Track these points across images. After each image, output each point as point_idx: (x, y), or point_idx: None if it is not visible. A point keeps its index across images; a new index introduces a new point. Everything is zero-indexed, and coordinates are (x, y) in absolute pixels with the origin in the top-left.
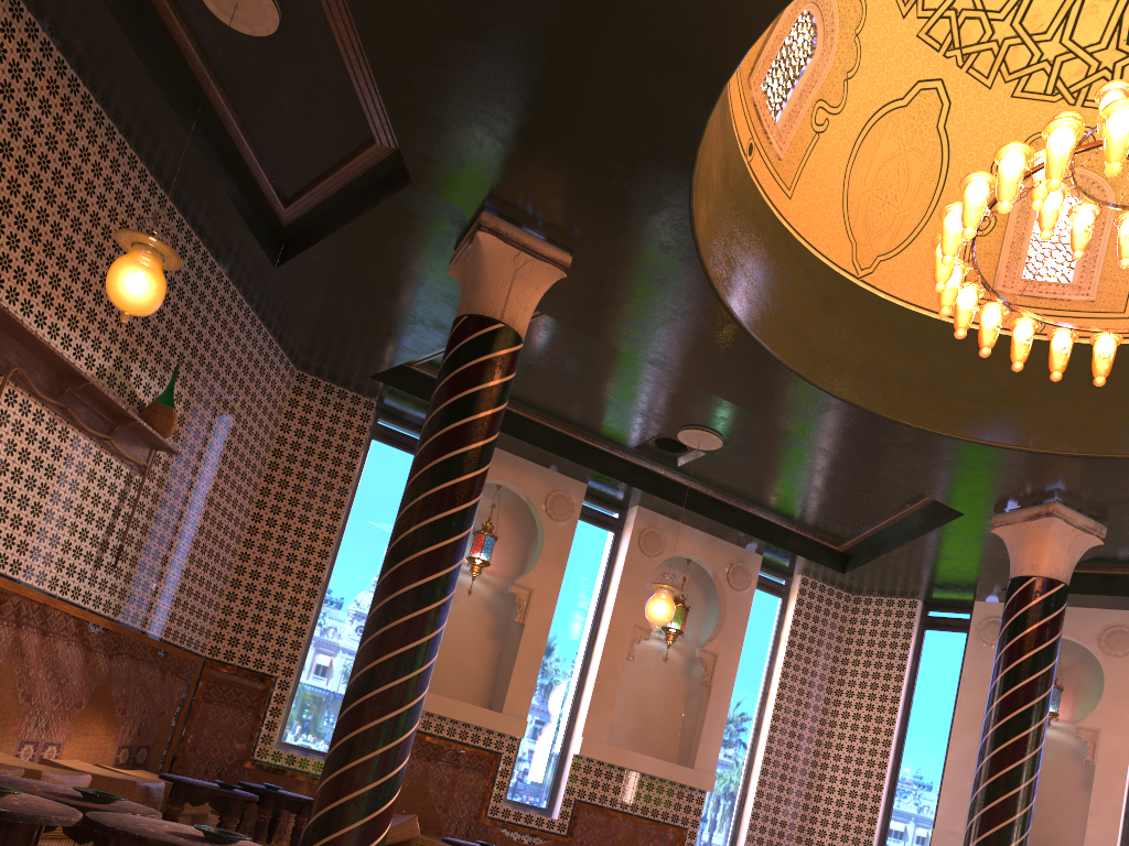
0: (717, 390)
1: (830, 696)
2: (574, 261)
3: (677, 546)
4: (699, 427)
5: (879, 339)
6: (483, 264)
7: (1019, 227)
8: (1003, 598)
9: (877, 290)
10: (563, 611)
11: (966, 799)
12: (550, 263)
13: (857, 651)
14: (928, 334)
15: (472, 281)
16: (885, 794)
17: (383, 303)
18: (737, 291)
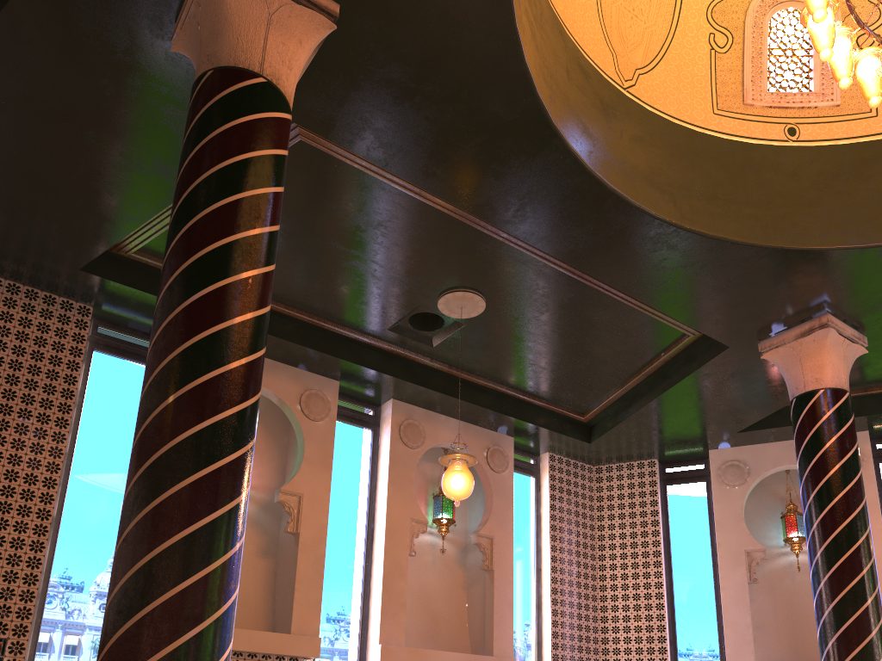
0: (498, 218)
1: (595, 562)
2: (341, 17)
3: (436, 436)
4: (462, 289)
5: (656, 150)
6: (225, 3)
7: (756, 42)
8: (736, 442)
9: (642, 102)
10: (336, 516)
11: (749, 632)
12: (314, 10)
13: (610, 516)
14: (698, 146)
15: (211, 29)
16: (669, 645)
17: (85, 140)
18: (534, 62)
